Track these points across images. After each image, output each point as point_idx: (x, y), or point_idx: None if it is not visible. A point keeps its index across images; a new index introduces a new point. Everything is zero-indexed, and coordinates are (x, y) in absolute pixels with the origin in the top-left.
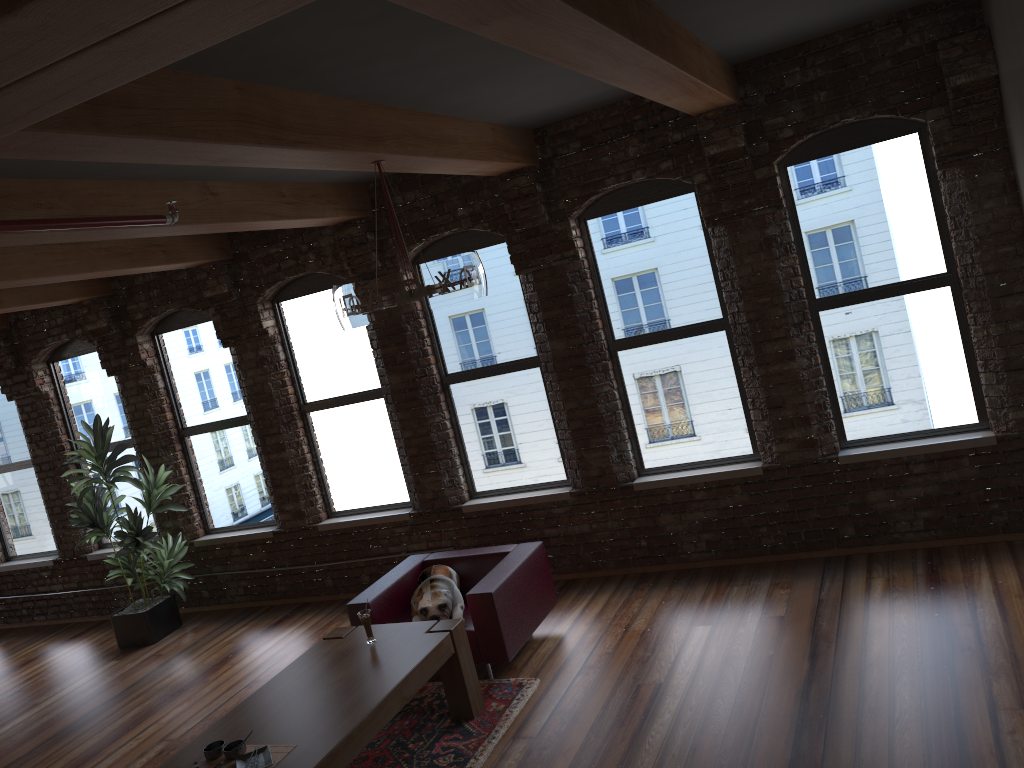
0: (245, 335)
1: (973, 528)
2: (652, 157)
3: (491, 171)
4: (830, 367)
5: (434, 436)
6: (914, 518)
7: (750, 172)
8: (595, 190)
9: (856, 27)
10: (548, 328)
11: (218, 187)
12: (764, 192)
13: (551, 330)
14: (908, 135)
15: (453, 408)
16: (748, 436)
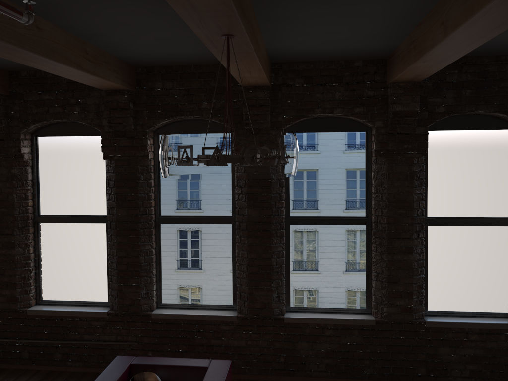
0: (3, 155)
1: (498, 380)
2: (350, 102)
3: (248, 81)
4: (427, 262)
5: (142, 259)
6: (464, 368)
7: (414, 128)
8: (306, 114)
9: (497, 56)
10: (249, 199)
11: (43, 24)
12: (418, 143)
13: (250, 201)
14: (503, 130)
15: (159, 240)
16: (365, 296)
